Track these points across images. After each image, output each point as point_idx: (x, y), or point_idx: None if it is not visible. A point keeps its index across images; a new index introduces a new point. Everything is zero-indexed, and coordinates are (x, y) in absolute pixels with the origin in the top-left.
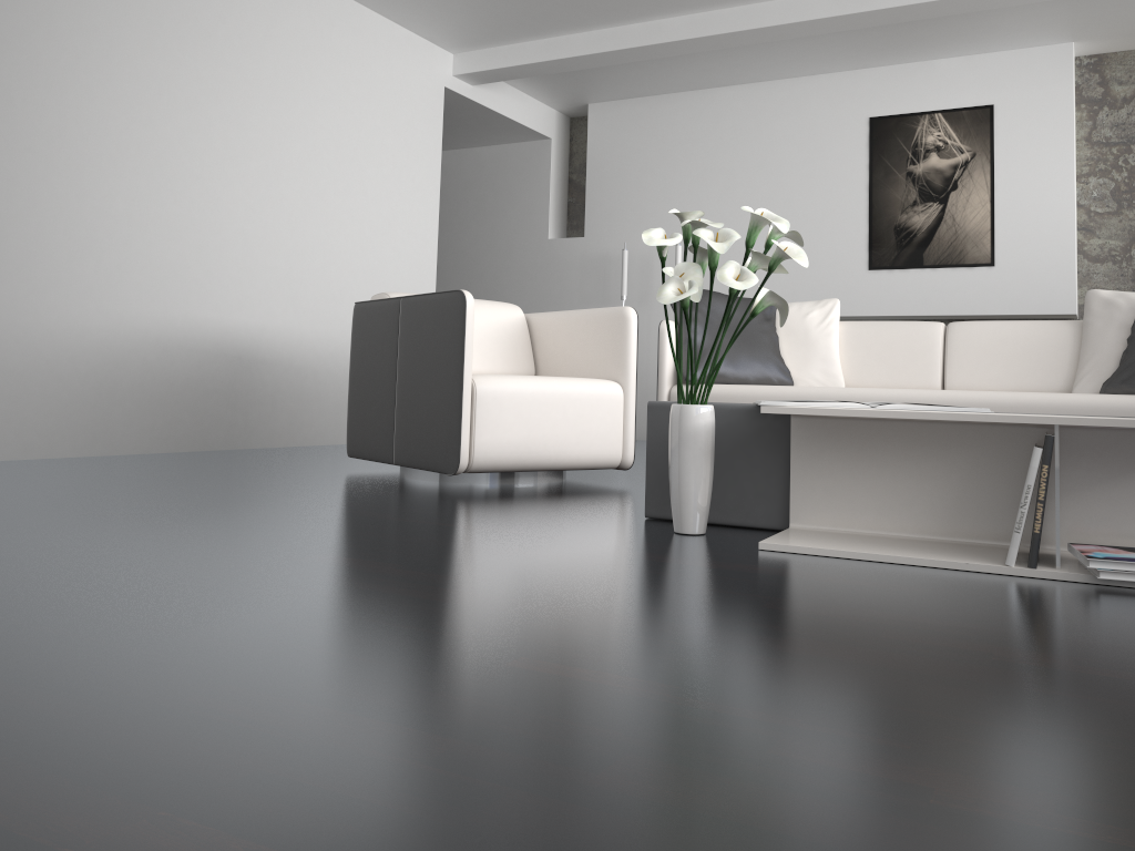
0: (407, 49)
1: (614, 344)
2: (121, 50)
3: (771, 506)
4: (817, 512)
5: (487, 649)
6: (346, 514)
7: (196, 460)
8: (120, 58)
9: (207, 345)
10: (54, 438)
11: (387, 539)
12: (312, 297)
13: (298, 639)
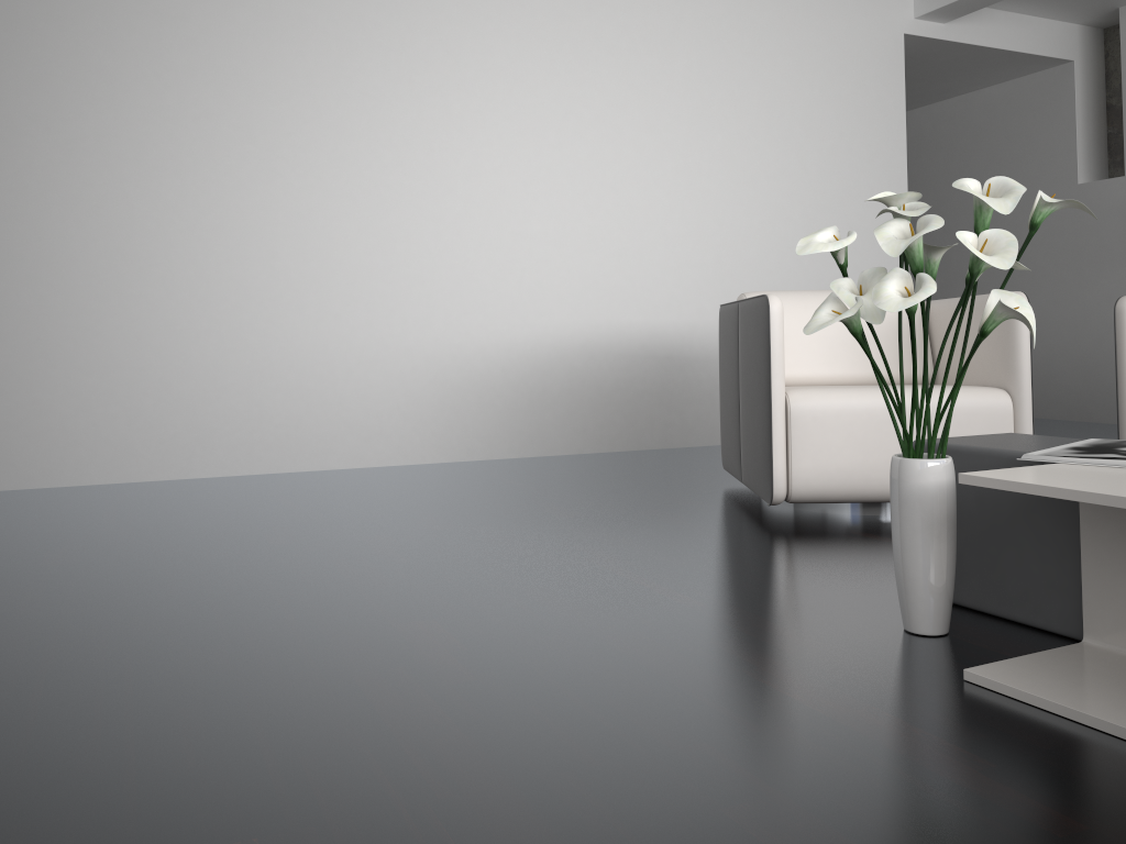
0: (848, 3)
1: (1001, 340)
2: (524, 83)
3: (1067, 605)
4: (1121, 626)
5: (255, 814)
6: (578, 557)
7: (605, 464)
8: (524, 90)
9: (634, 348)
10: (493, 441)
11: (539, 601)
12: (748, 289)
13: (150, 754)
